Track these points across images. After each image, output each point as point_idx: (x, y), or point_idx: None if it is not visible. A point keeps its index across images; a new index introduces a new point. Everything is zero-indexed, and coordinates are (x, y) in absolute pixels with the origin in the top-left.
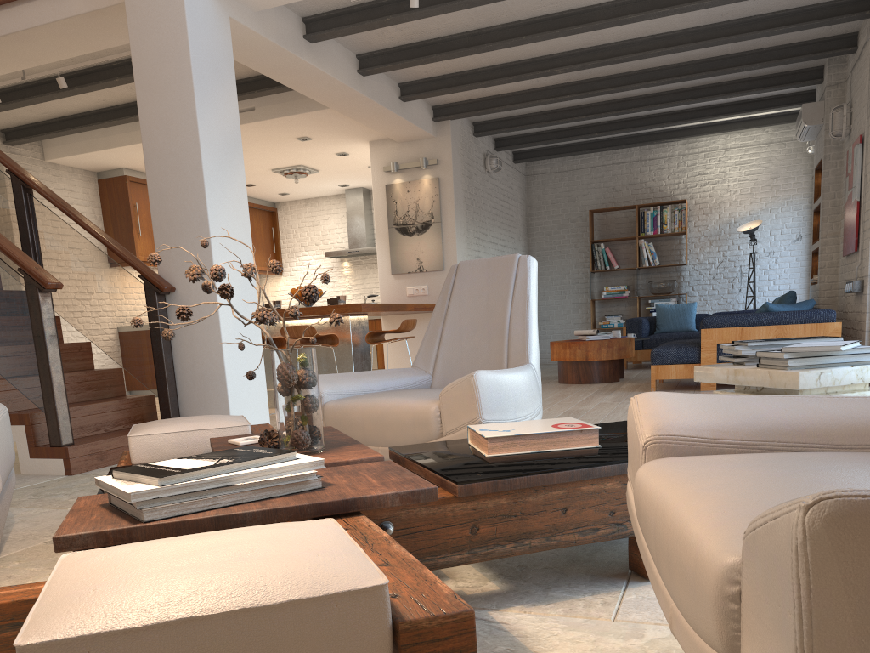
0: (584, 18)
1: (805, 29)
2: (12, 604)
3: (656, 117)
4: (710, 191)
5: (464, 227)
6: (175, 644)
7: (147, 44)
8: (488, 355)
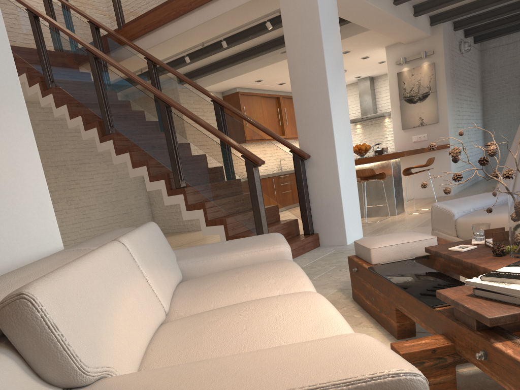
0: None
1: None
2: (420, 351)
3: None
4: None
5: (450, 92)
6: None
7: (291, 13)
8: None
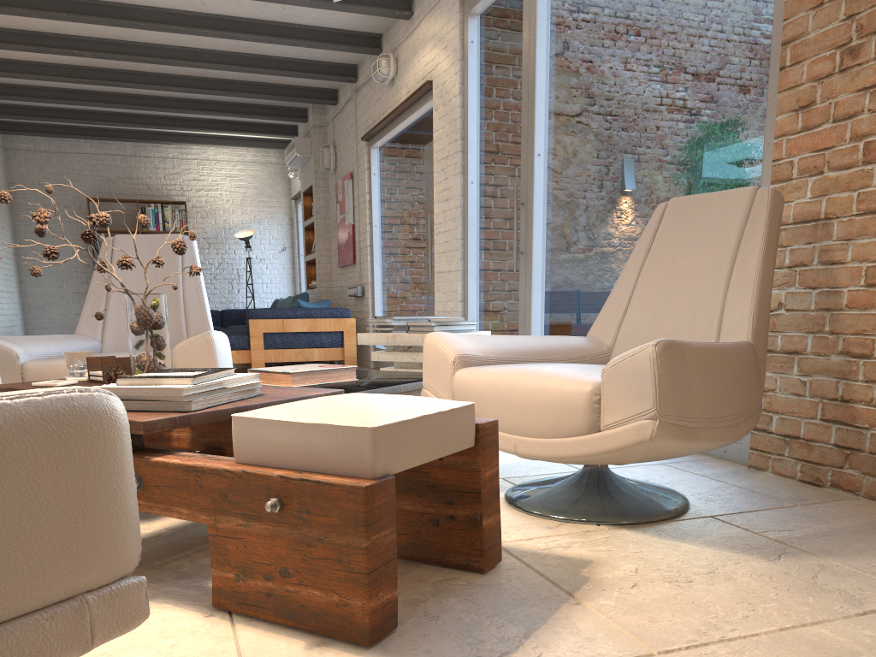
0: (129, 14)
1: (308, 78)
2: None
3: (159, 119)
4: (205, 197)
5: None
6: (421, 430)
7: None
8: None
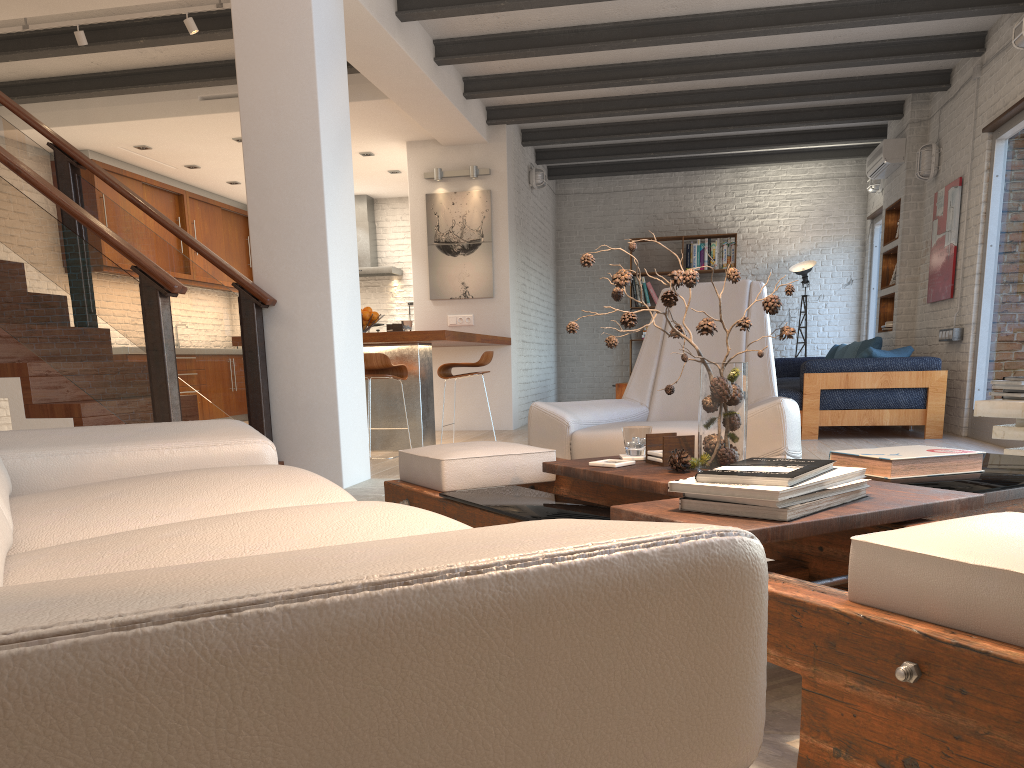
0: (702, 26)
1: (913, 61)
2: None
3: (717, 140)
4: (759, 226)
5: (514, 249)
6: None
7: (255, 5)
8: None
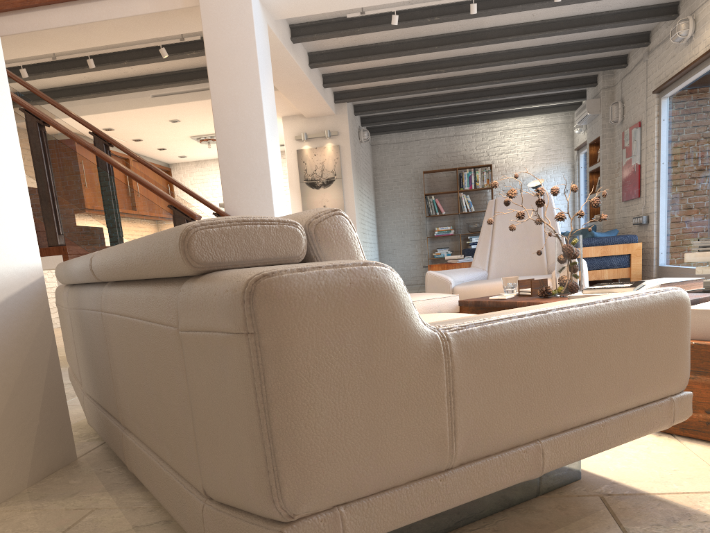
0: (478, 36)
1: (606, 51)
2: None
3: (478, 105)
4: (505, 158)
5: (355, 182)
6: None
7: (219, 41)
8: (530, 256)
